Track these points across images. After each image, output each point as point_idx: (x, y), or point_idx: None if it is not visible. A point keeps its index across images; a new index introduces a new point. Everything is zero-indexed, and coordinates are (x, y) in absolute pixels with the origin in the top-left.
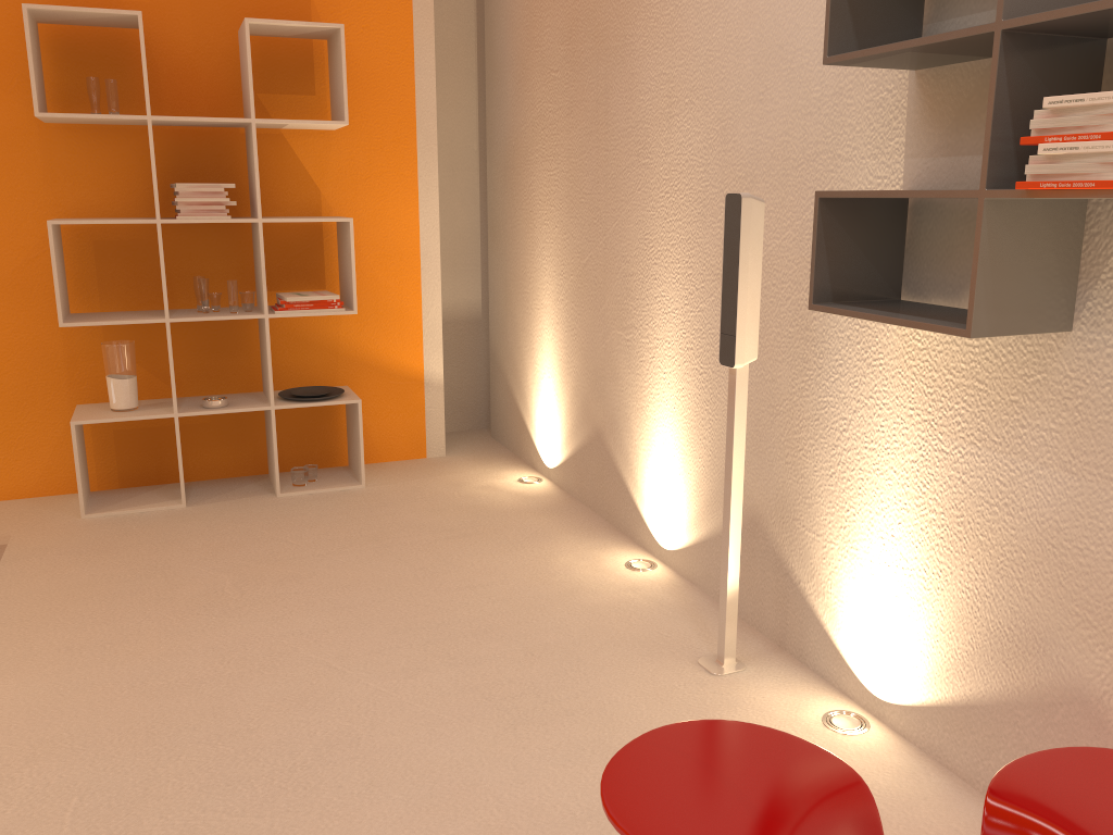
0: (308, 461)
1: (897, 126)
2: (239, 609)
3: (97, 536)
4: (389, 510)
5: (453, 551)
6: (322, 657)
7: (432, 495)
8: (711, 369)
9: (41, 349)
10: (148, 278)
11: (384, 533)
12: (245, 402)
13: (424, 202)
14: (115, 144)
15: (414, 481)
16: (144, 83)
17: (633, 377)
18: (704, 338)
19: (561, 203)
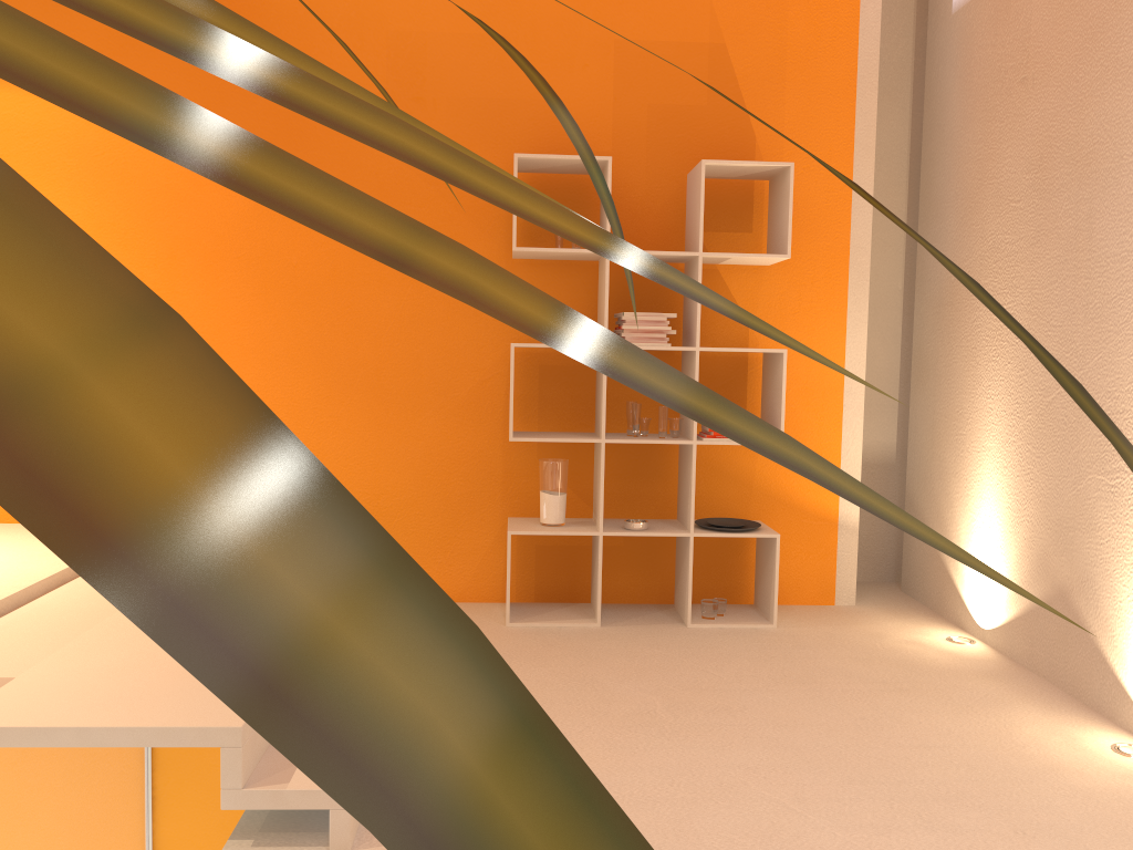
0: (712, 595)
1: None
2: (676, 733)
3: (523, 644)
4: (808, 653)
5: (893, 705)
6: (776, 795)
7: (851, 643)
8: None
9: (483, 463)
10: (582, 402)
11: (809, 676)
12: (663, 527)
13: (851, 338)
14: (568, 277)
15: (827, 627)
16: (606, 220)
17: (1118, 528)
18: None
19: (1017, 338)
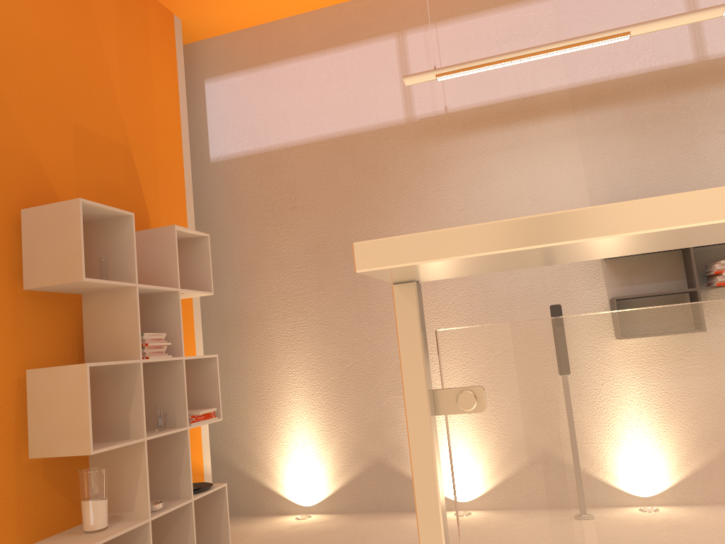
0: None
1: (599, 278)
2: None
3: None
4: None
5: (384, 542)
6: None
7: (282, 538)
8: None
9: (0, 496)
10: None
11: None
12: (163, 503)
13: (197, 348)
14: (56, 308)
15: (246, 539)
16: (135, 260)
17: None
18: None
19: (313, 338)
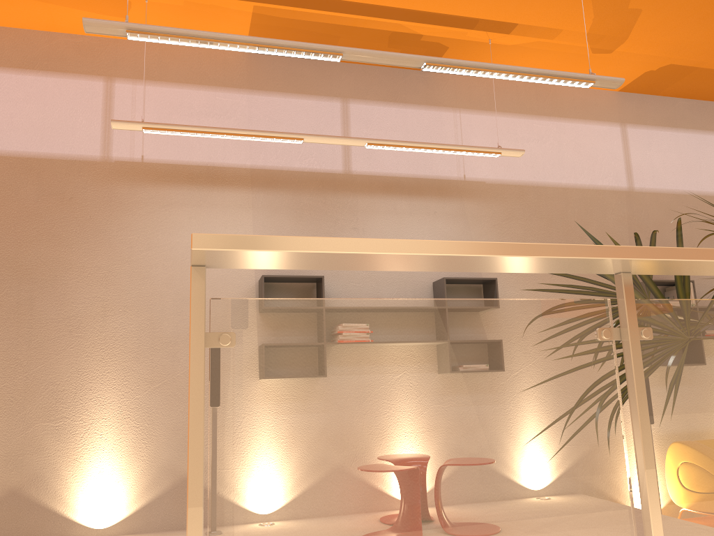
0: None
1: None
2: None
3: None
4: None
5: None
6: None
7: None
8: (147, 423)
9: None
10: None
11: None
12: None
13: None
14: None
15: None
16: None
17: (63, 445)
18: (140, 410)
19: None
